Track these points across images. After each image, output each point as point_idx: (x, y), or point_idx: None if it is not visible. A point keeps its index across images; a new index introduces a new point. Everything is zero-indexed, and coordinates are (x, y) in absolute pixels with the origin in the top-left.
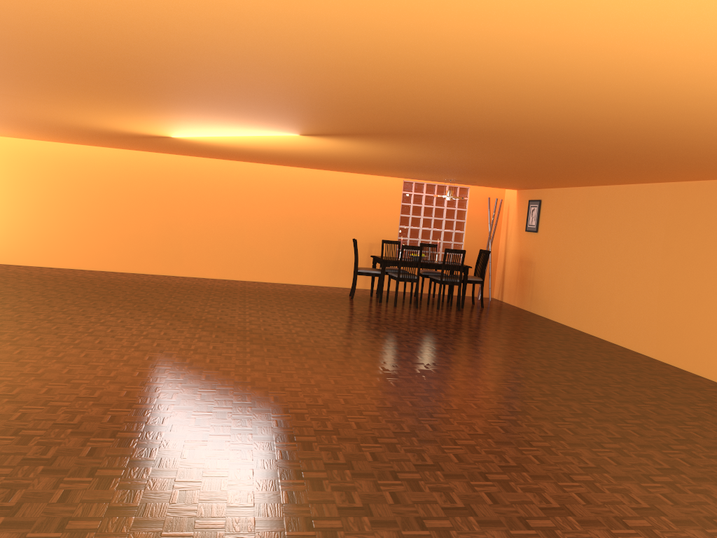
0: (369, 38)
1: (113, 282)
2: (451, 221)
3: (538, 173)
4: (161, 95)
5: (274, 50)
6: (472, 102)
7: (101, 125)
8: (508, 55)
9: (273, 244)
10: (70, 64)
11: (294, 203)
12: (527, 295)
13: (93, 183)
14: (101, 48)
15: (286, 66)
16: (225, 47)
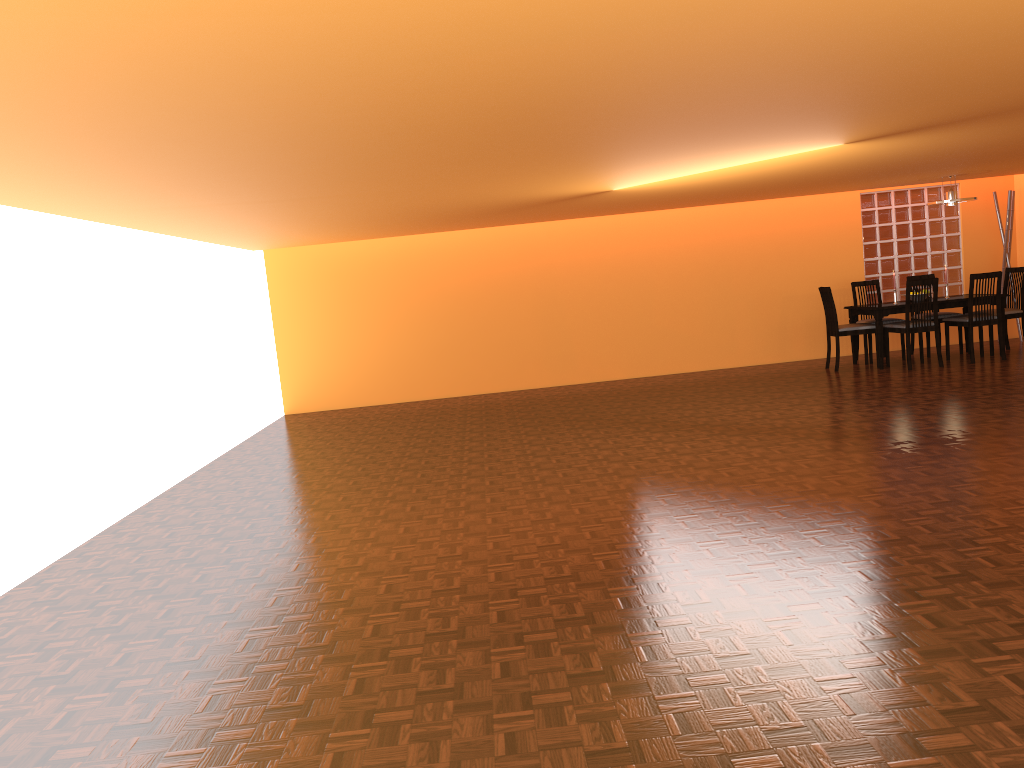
0: None
1: (515, 404)
2: (938, 238)
3: None
4: (750, 119)
5: None
6: None
7: (538, 192)
8: None
9: (692, 317)
10: (712, 95)
11: (711, 256)
12: None
13: (446, 281)
14: (818, 59)
15: None
16: None
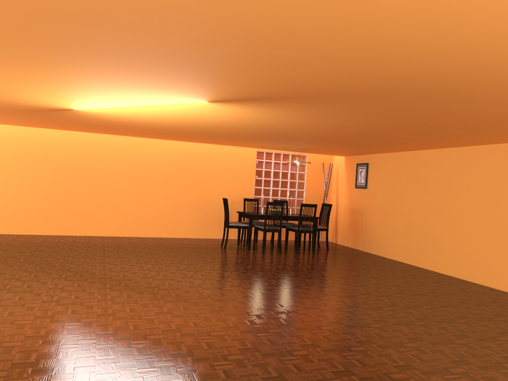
0: None
1: (12, 244)
2: (294, 182)
3: (389, 139)
4: (90, 45)
5: None
6: (461, 43)
7: (6, 96)
8: None
9: (152, 204)
10: None
11: (169, 170)
12: (360, 238)
13: None
14: None
15: None
16: None
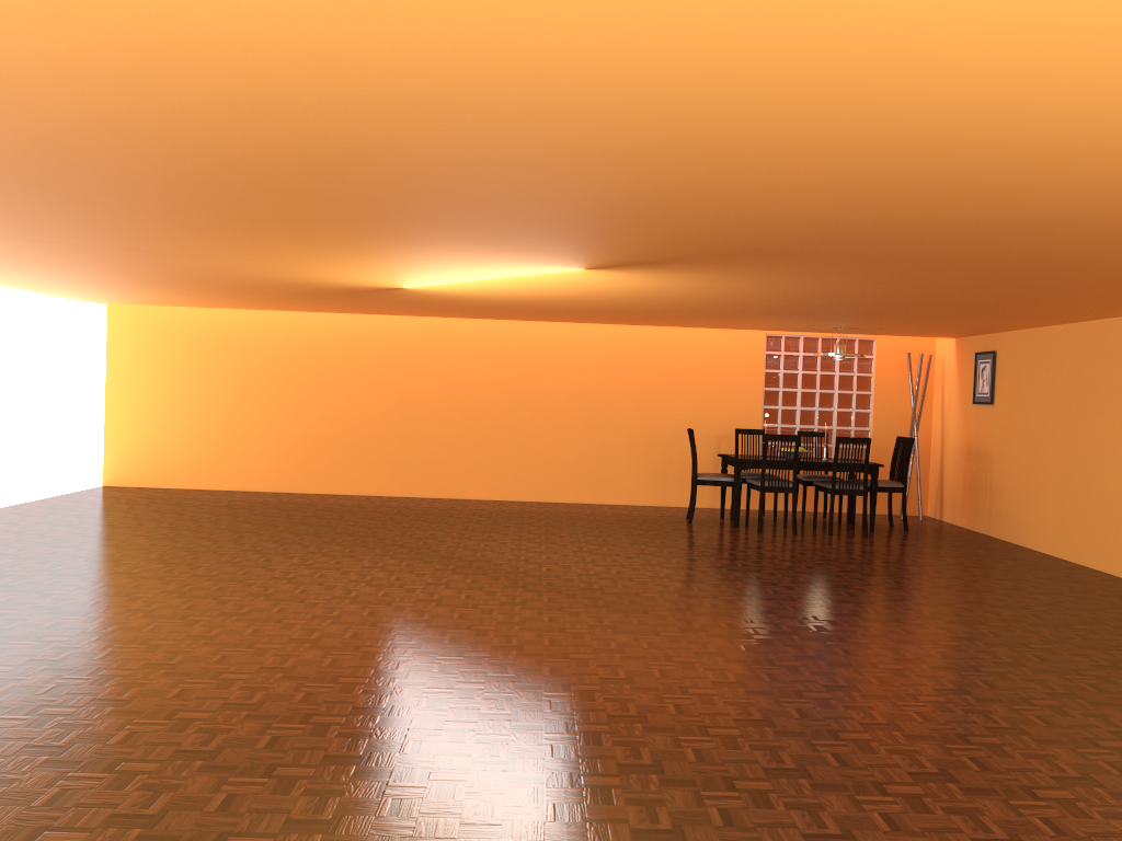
0: (638, 100)
1: (331, 509)
2: (848, 395)
3: (980, 305)
4: (372, 222)
5: (508, 134)
6: (830, 190)
7: (303, 277)
8: (858, 106)
9: (566, 443)
10: (239, 185)
11: (596, 379)
12: (983, 509)
13: (302, 365)
14: (273, 157)
15: (533, 159)
16: (439, 137)
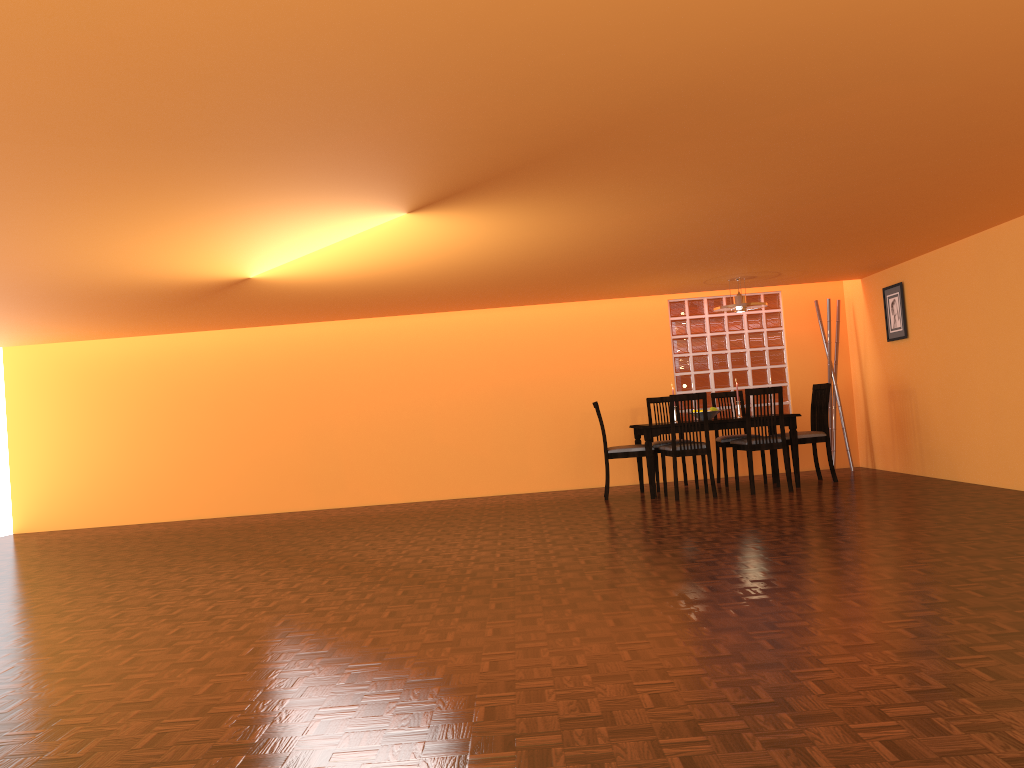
0: None
1: (232, 528)
2: (760, 351)
3: (868, 215)
4: (91, 154)
5: None
6: None
7: (133, 275)
8: None
9: (478, 435)
10: None
11: (500, 366)
12: (914, 449)
13: (202, 387)
14: None
15: None
16: None
